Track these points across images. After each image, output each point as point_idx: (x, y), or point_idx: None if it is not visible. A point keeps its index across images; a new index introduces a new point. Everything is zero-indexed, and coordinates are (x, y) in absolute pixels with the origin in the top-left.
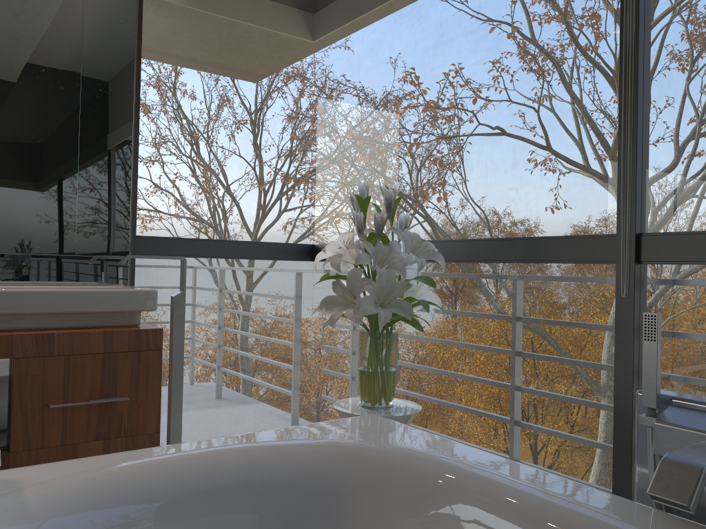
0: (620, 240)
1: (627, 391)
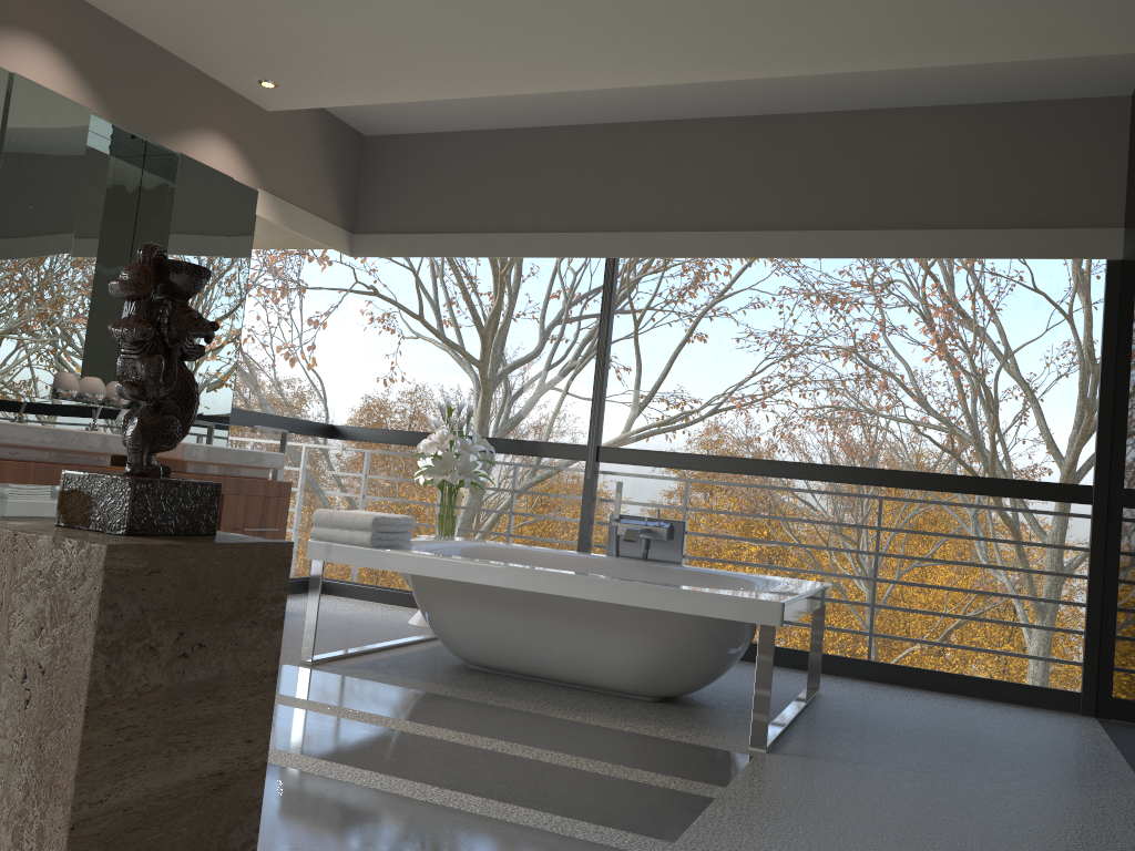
0: (589, 448)
1: (586, 528)
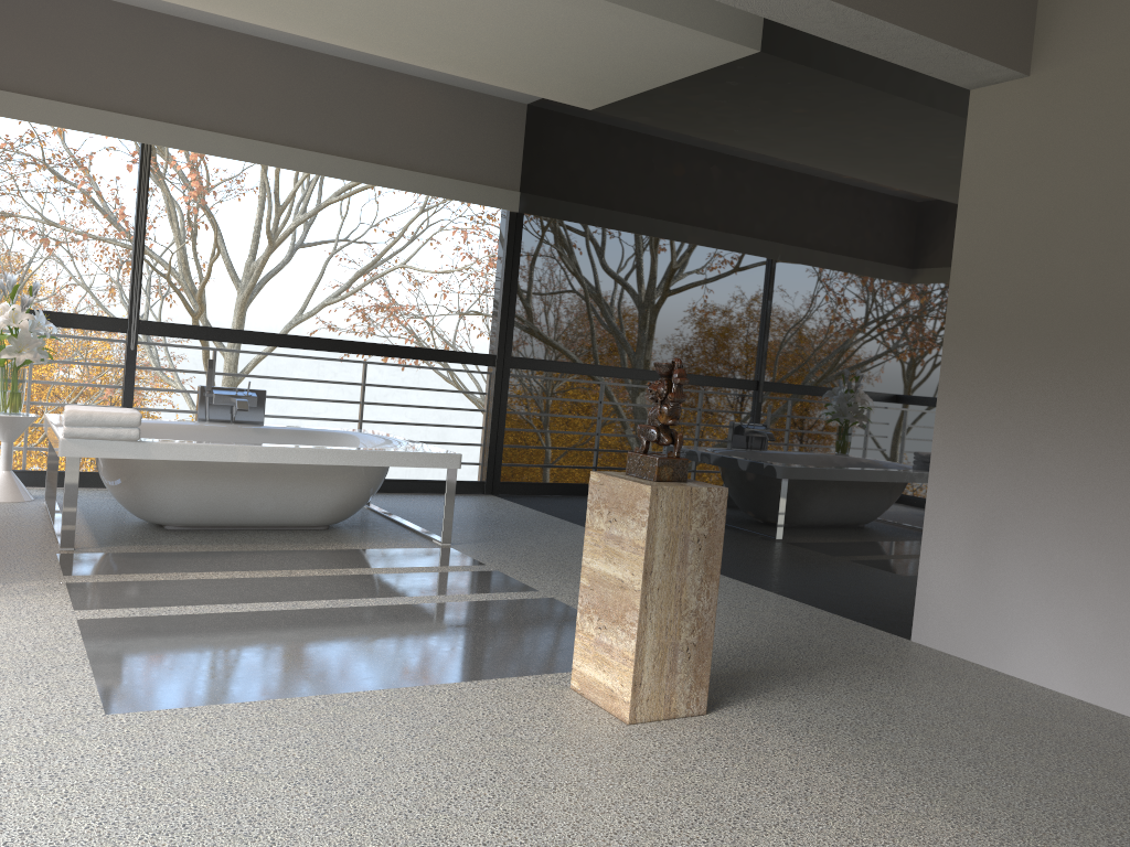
0: (131, 322)
1: (131, 394)
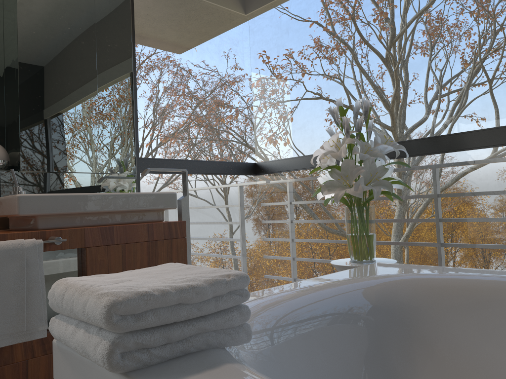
0: None
1: None
